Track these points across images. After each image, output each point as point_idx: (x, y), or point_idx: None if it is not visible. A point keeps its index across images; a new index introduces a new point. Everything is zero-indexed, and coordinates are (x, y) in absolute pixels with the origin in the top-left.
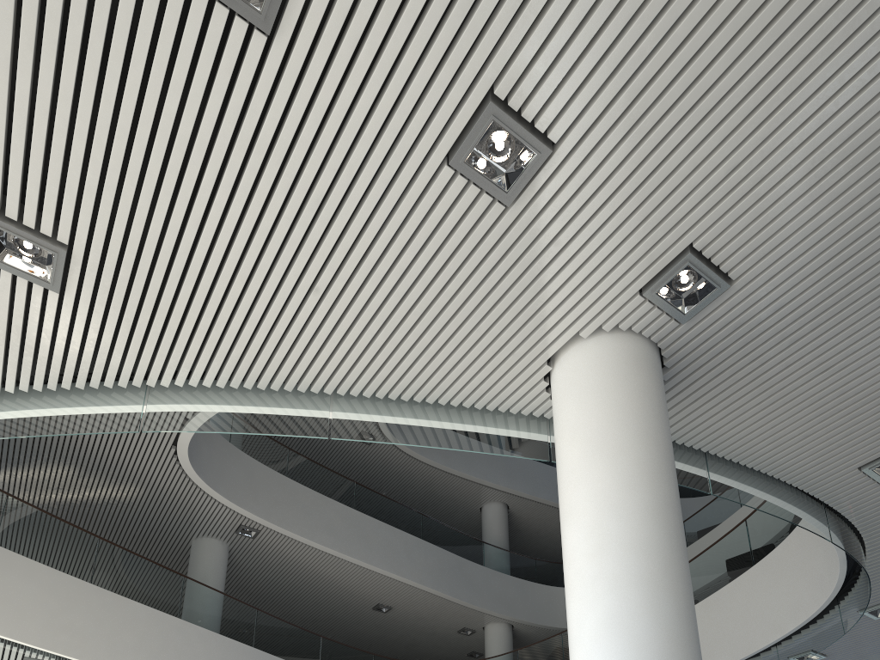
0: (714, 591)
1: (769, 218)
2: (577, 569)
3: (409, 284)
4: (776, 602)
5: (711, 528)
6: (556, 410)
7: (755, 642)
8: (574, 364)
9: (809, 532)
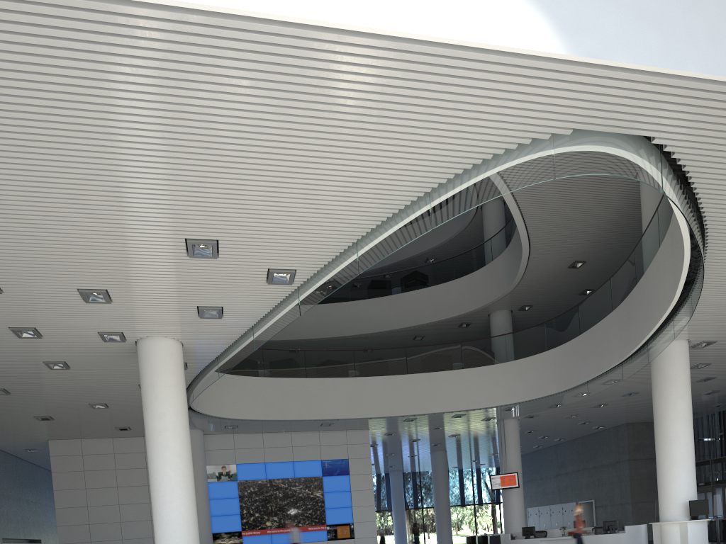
0: (433, 370)
1: (722, 344)
2: (684, 415)
3: (723, 318)
4: (478, 391)
5: (324, 300)
6: (675, 356)
7: (461, 406)
8: (684, 346)
9: (511, 370)
